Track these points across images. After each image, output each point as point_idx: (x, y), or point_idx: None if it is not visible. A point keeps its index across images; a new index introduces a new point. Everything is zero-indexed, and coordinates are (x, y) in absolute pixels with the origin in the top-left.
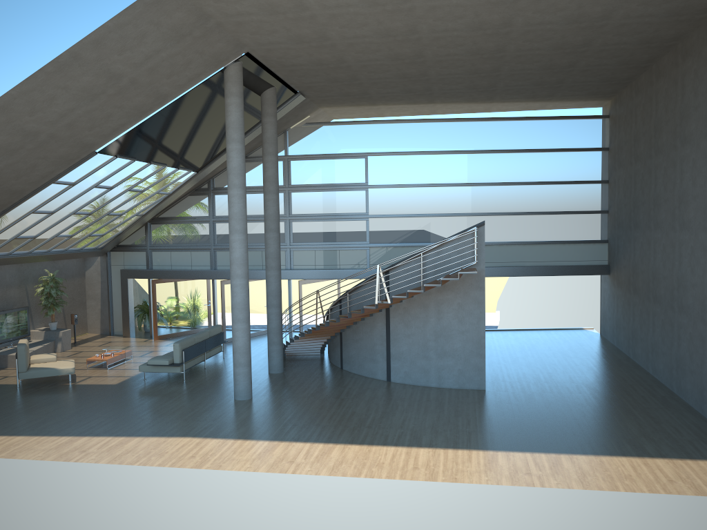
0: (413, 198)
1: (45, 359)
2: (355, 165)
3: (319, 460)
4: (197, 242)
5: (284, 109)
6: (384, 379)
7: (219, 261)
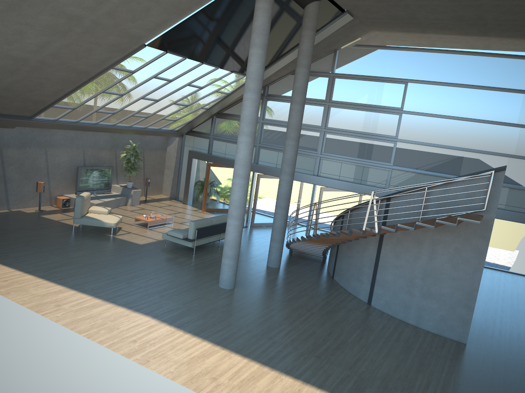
0: (445, 129)
1: (99, 212)
2: (394, 90)
3: (241, 386)
4: None
5: (331, 27)
6: (365, 301)
7: (261, 157)
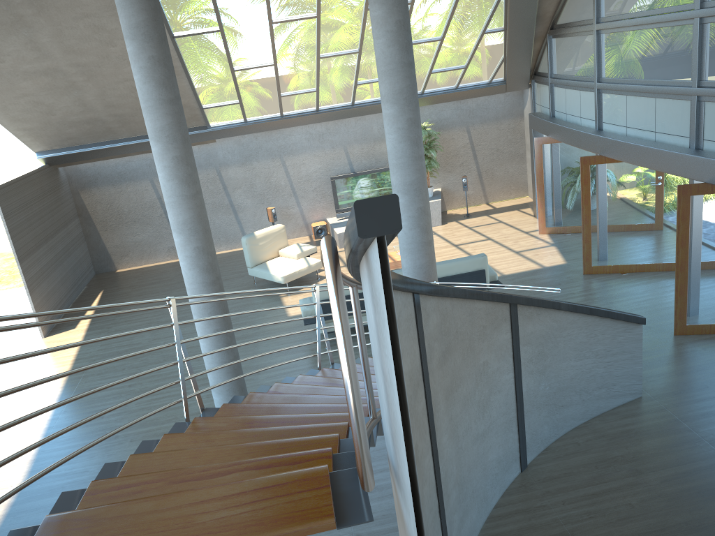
0: None
1: (288, 255)
2: None
3: None
4: (584, 73)
5: None
6: None
7: (604, 115)
